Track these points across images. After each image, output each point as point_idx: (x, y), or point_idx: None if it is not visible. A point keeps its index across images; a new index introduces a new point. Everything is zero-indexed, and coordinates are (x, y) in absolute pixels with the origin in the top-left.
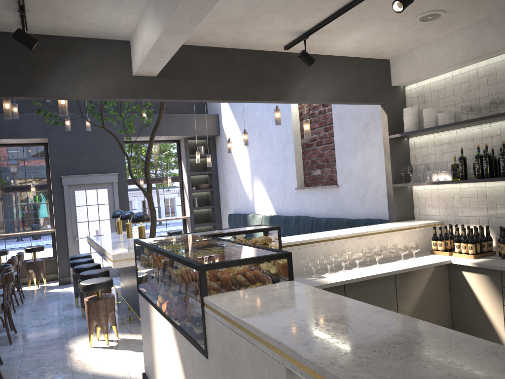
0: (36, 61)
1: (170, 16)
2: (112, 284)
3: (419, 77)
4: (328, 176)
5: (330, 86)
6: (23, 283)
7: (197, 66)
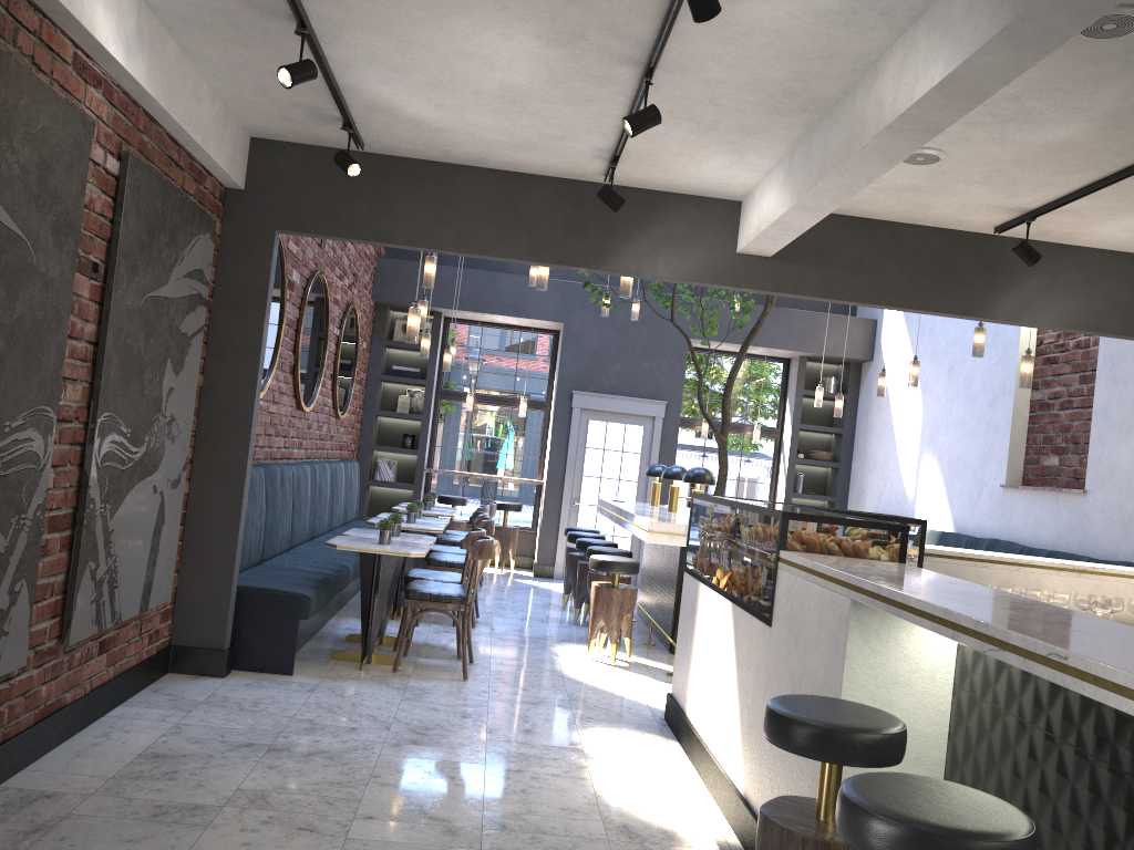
0: (610, 222)
1: (805, 191)
2: (637, 570)
3: None
4: (1071, 471)
5: (1077, 301)
6: None
7: (837, 247)
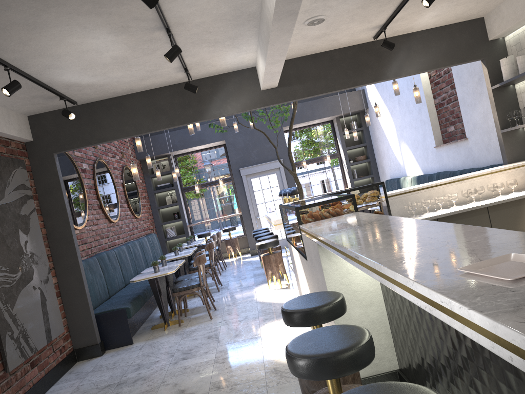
0: (200, 97)
1: (266, 57)
2: (278, 243)
3: (509, 28)
4: (460, 131)
5: (423, 57)
6: (225, 257)
7: (306, 71)
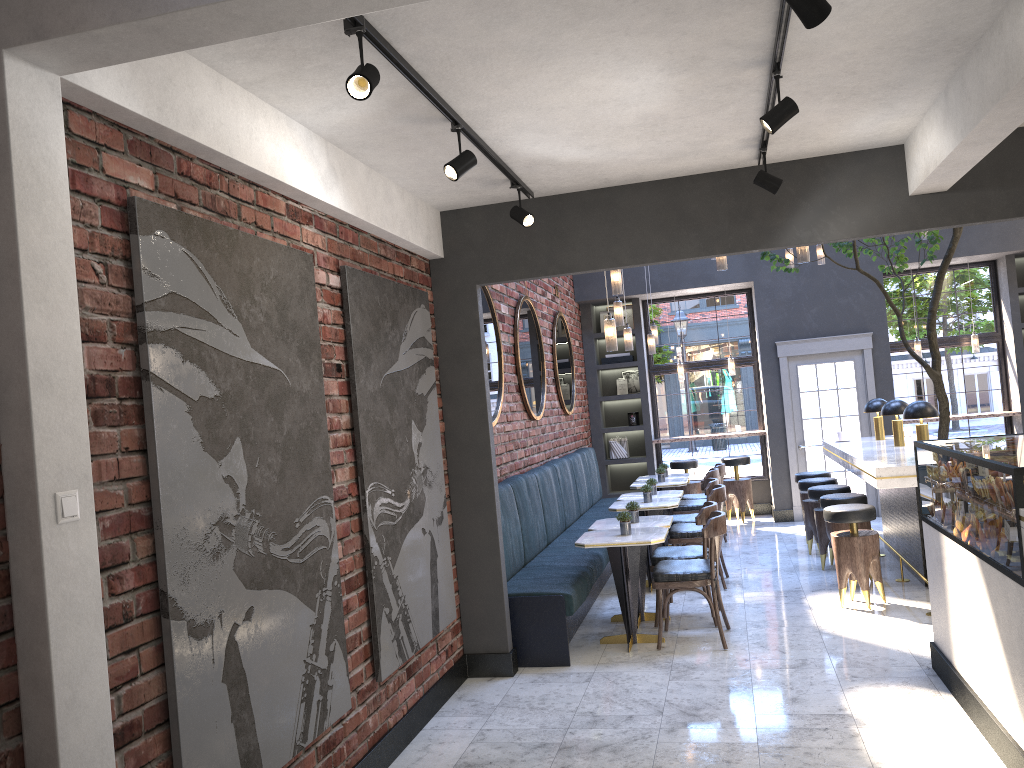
0: (772, 200)
1: (968, 130)
2: (874, 515)
3: None
4: None
5: None
6: None
7: (1019, 162)
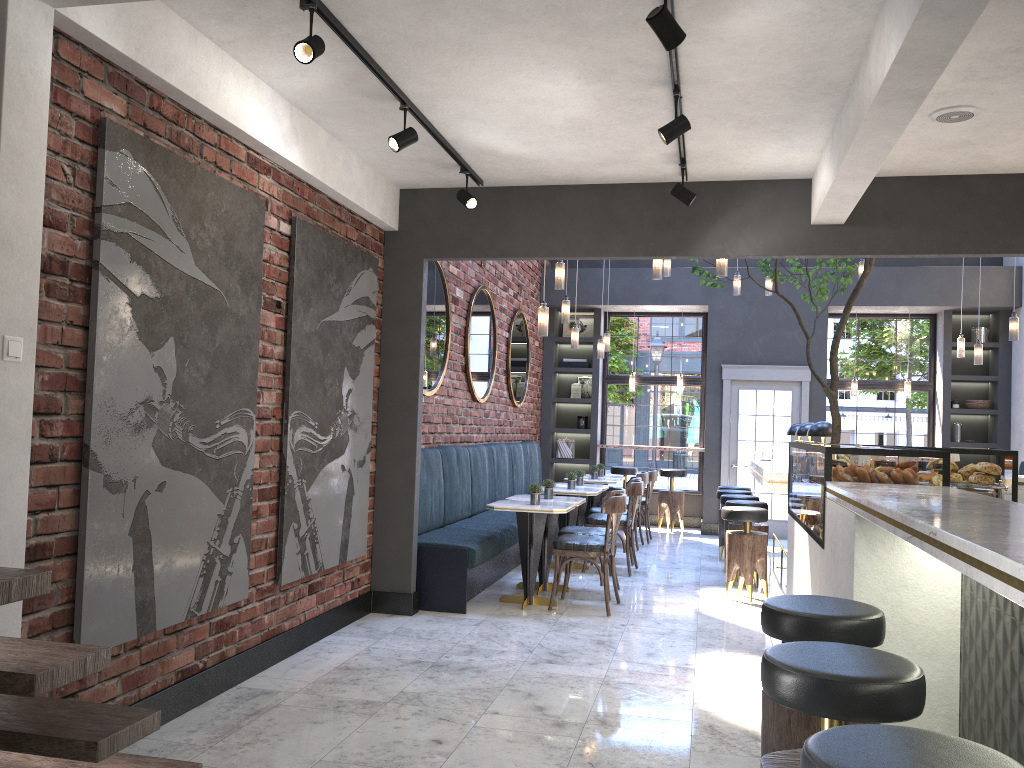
0: (693, 214)
1: (839, 164)
2: (765, 518)
3: None
4: None
5: None
6: (651, 523)
7: (908, 206)
